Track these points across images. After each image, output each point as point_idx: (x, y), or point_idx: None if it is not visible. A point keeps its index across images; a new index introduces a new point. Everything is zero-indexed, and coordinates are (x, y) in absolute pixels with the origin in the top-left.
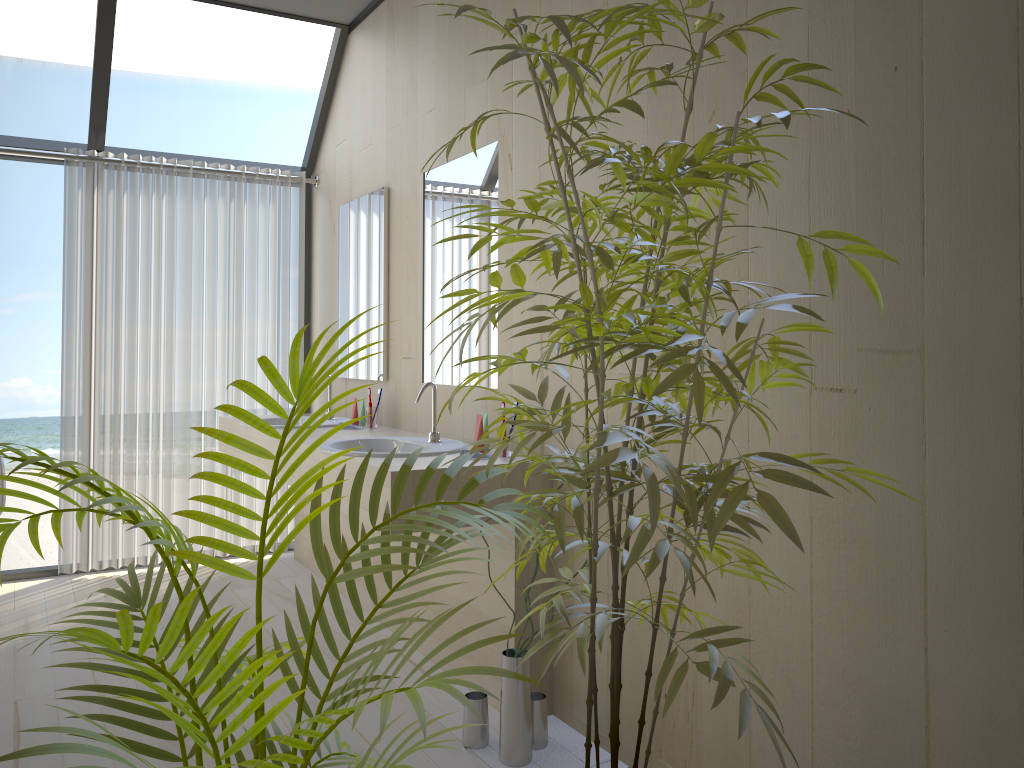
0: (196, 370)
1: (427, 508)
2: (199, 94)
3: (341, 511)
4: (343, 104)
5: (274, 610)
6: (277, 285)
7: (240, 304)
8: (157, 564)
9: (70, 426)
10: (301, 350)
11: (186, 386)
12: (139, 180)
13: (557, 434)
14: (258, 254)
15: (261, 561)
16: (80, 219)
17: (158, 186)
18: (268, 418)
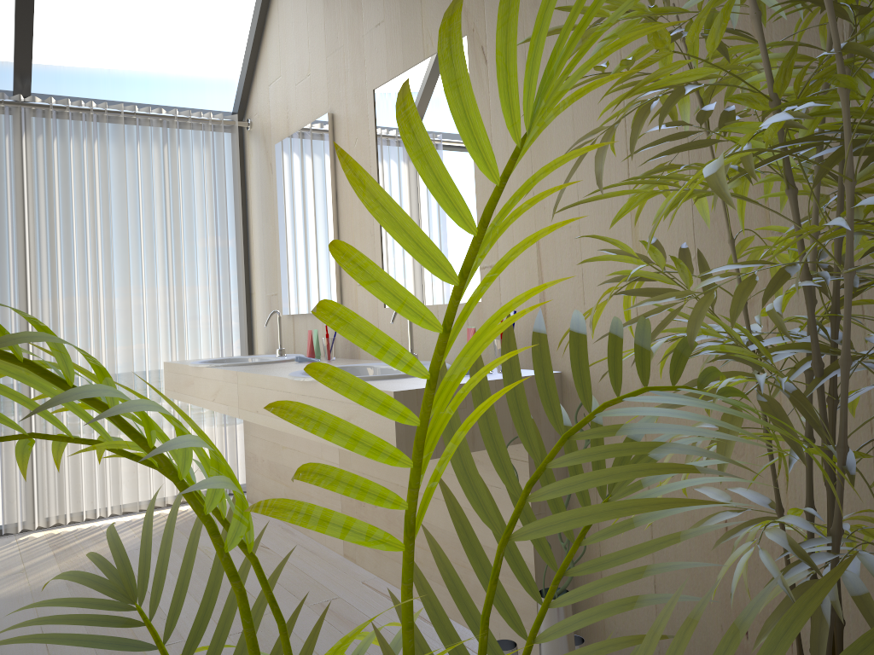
0: (137, 316)
1: (642, 397)
2: (116, 84)
3: (299, 449)
4: (274, 42)
5: (238, 557)
6: (215, 228)
7: (179, 248)
8: (107, 517)
9: (8, 380)
10: (242, 292)
11: (128, 333)
12: (69, 125)
13: (566, 342)
14: (194, 198)
15: (414, 511)
16: (9, 166)
17: (89, 131)
18: (216, 359)
